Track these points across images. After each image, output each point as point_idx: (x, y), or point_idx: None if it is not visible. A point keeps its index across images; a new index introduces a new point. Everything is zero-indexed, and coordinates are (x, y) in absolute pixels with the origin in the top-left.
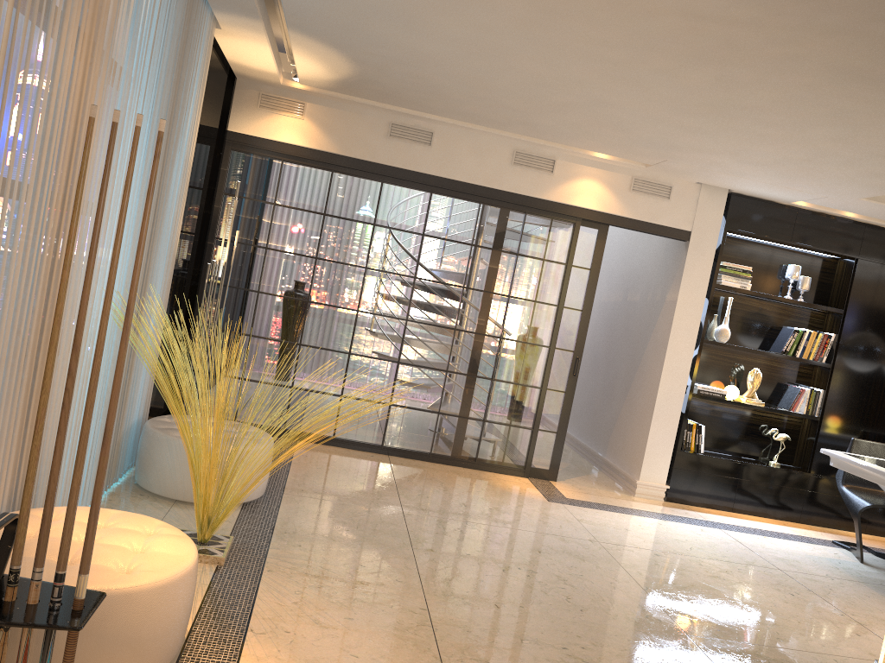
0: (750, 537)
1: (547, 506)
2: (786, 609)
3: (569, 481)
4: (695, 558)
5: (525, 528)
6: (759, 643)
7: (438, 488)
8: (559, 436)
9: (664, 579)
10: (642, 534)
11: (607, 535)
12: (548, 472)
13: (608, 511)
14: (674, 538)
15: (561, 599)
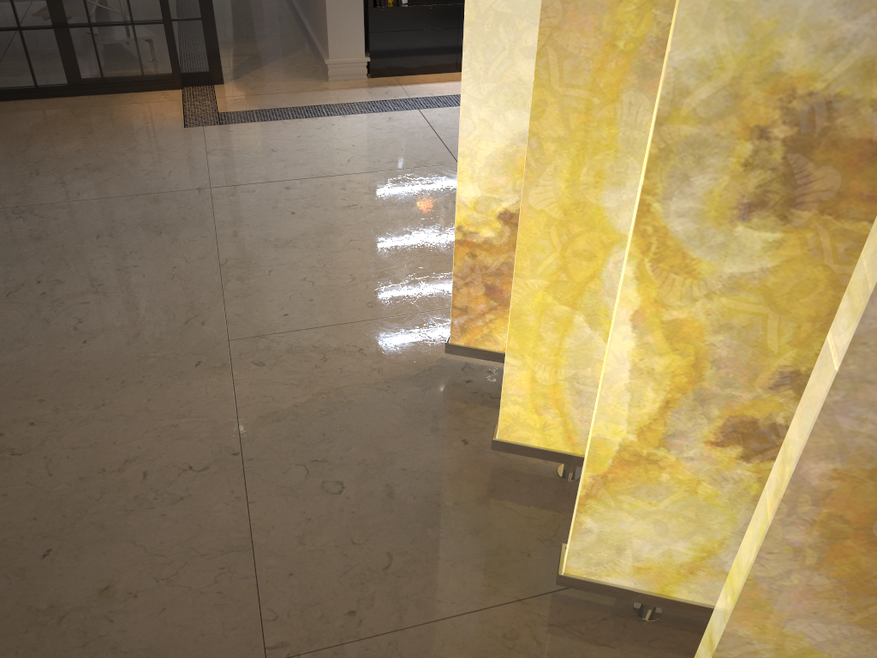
0: (454, 113)
1: (176, 138)
2: (418, 241)
3: (245, 78)
4: (344, 177)
5: (108, 194)
6: (333, 323)
7: (17, 149)
8: (206, 23)
9: (266, 235)
10: (291, 154)
11: (233, 171)
12: (209, 75)
13: (267, 122)
14: (337, 147)
15: (66, 328)
